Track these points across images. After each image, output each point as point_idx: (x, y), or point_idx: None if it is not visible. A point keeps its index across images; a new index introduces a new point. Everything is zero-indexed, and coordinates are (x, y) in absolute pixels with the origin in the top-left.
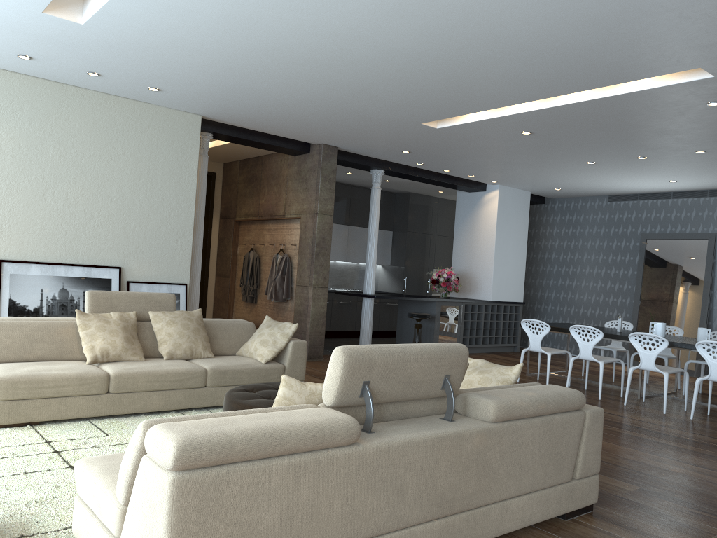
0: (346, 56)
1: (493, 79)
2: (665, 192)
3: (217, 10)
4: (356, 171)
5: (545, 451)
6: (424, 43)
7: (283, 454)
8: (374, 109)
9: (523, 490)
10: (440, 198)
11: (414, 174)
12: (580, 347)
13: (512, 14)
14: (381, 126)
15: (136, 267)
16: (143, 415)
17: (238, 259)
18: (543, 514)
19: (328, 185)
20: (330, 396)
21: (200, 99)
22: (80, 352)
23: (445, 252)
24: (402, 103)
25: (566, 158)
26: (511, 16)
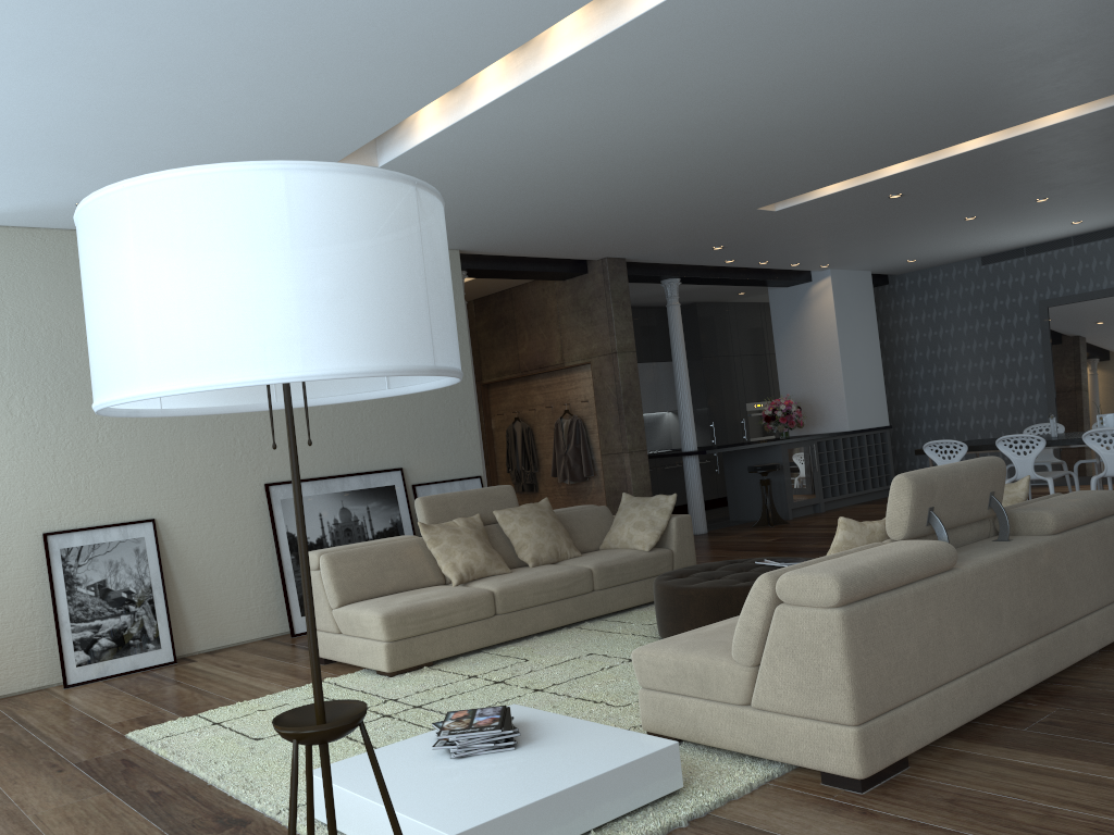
0: (698, 146)
1: (877, 140)
2: (1062, 239)
3: (564, 123)
4: (633, 287)
5: (1103, 561)
6: (806, 116)
7: (907, 583)
8: (702, 202)
9: (1092, 607)
10: (737, 303)
11: (719, 275)
12: (1016, 464)
13: (929, 68)
14: (701, 221)
15: (418, 464)
16: (535, 636)
17: (495, 437)
18: (1113, 633)
19: (622, 312)
20: (899, 529)
21: (471, 230)
22: (434, 574)
23: (757, 377)
24: (743, 188)
25: (937, 218)
26: (927, 70)
